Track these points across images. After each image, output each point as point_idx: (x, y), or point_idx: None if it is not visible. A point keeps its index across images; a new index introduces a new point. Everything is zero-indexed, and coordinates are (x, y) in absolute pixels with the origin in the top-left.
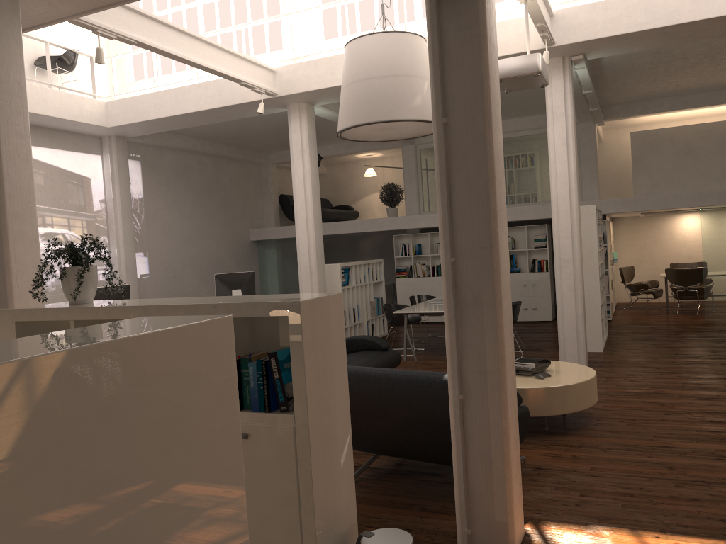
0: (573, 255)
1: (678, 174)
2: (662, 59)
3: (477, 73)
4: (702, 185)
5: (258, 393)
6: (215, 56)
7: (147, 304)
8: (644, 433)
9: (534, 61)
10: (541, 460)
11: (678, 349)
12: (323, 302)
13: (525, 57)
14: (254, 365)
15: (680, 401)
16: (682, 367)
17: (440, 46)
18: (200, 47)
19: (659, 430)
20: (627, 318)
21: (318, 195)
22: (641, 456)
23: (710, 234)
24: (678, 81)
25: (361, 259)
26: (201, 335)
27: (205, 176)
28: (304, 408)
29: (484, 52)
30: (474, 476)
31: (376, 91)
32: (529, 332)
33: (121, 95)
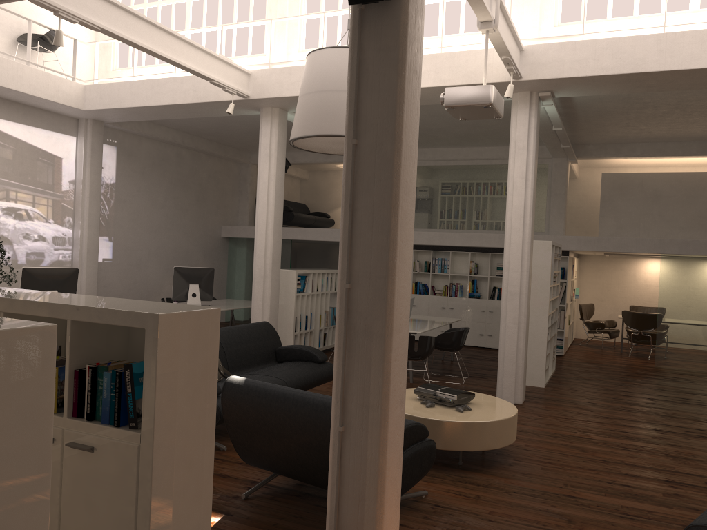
0: (520, 288)
1: (644, 219)
2: (633, 105)
3: (392, 97)
4: (666, 233)
5: (110, 405)
6: (186, 52)
7: (17, 297)
8: (556, 479)
9: (486, 93)
10: (443, 497)
11: (618, 393)
12: (192, 317)
13: (479, 87)
14: (109, 375)
15: (603, 448)
16: (616, 413)
17: (358, 65)
18: (171, 42)
19: (572, 477)
20: (579, 355)
21: (281, 201)
22: (545, 504)
23: (668, 282)
24: (650, 128)
25: (332, 267)
26: (6, 344)
27: (182, 168)
28: (151, 427)
29: (401, 76)
30: (346, 513)
31: (329, 104)
32: (479, 358)
33: (100, 81)
